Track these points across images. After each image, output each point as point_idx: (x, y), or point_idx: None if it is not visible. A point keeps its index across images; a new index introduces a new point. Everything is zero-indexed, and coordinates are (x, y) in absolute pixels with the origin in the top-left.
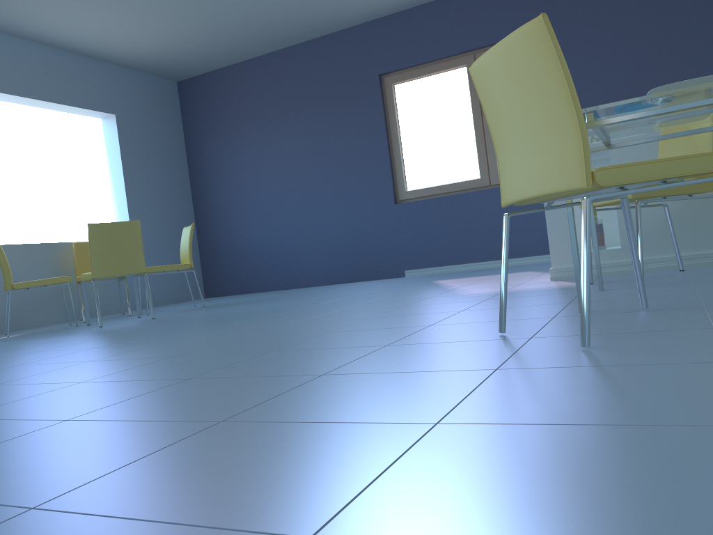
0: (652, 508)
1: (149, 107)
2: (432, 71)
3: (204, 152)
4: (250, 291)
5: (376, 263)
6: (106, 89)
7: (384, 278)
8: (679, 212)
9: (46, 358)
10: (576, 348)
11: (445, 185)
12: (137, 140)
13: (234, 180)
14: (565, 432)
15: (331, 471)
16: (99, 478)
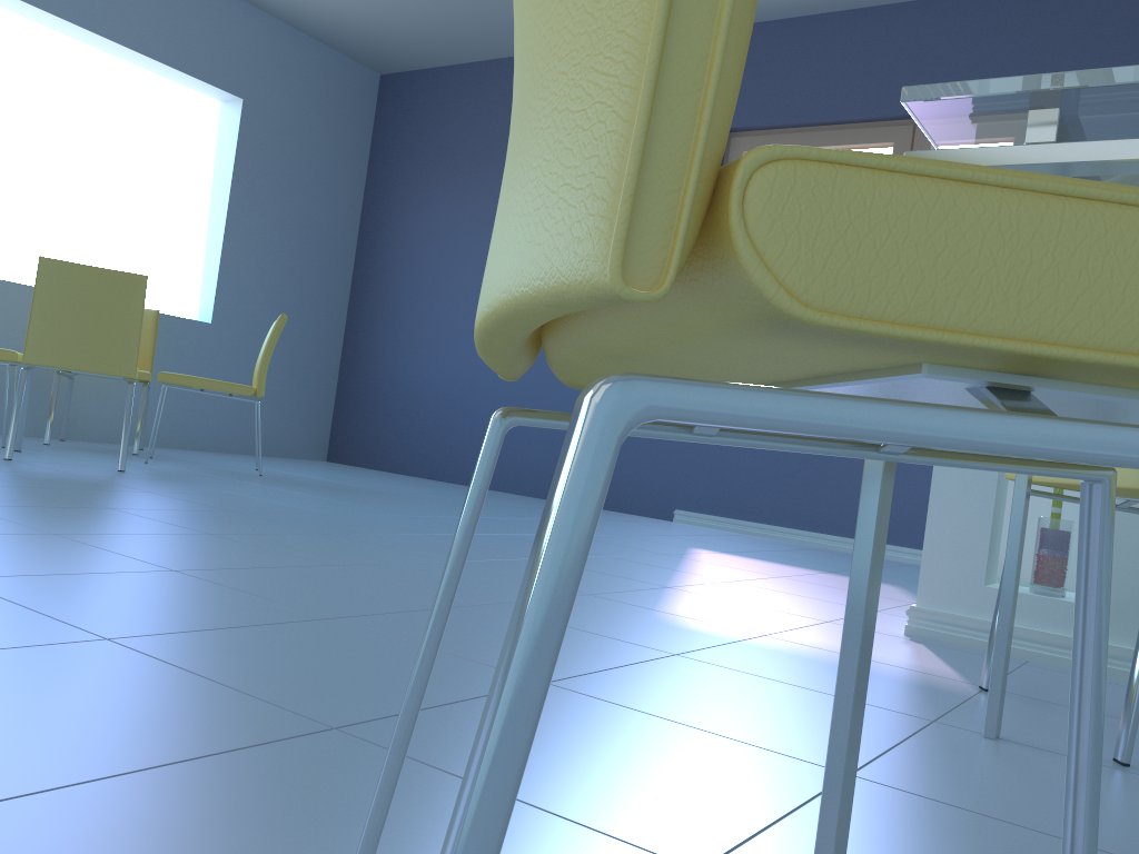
0: None
1: (313, 104)
2: (824, 142)
3: (391, 206)
4: (400, 470)
5: (627, 481)
6: (239, 51)
7: (633, 514)
8: None
9: None
10: None
11: None
12: (273, 154)
13: (426, 267)
14: None
15: None
16: None
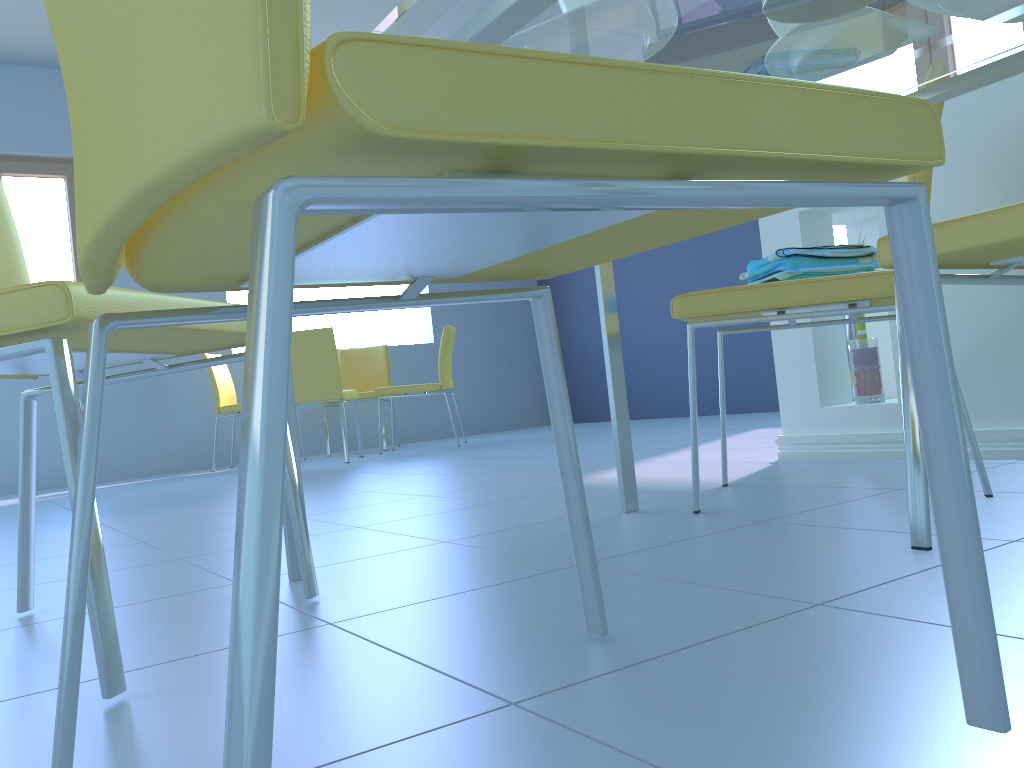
0: None
1: None
2: None
3: None
4: (601, 418)
5: (763, 384)
6: None
7: (774, 411)
8: (1012, 326)
9: (6, 525)
10: None
11: None
12: None
13: None
14: None
15: None
16: None
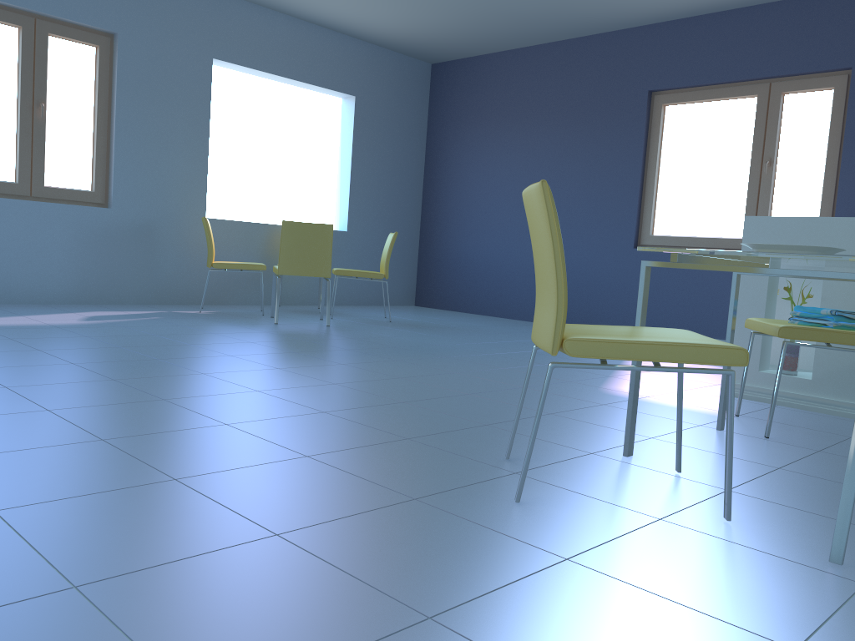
0: (244, 640)
1: (394, 91)
2: (713, 96)
3: (443, 147)
4: (460, 309)
5: (598, 311)
6: (351, 68)
7: None
8: None
9: (184, 357)
10: (513, 499)
11: (697, 238)
12: (373, 126)
13: (467, 184)
14: (322, 574)
15: (157, 548)
16: (49, 502)
